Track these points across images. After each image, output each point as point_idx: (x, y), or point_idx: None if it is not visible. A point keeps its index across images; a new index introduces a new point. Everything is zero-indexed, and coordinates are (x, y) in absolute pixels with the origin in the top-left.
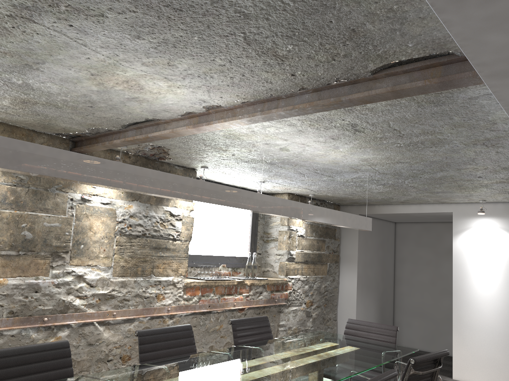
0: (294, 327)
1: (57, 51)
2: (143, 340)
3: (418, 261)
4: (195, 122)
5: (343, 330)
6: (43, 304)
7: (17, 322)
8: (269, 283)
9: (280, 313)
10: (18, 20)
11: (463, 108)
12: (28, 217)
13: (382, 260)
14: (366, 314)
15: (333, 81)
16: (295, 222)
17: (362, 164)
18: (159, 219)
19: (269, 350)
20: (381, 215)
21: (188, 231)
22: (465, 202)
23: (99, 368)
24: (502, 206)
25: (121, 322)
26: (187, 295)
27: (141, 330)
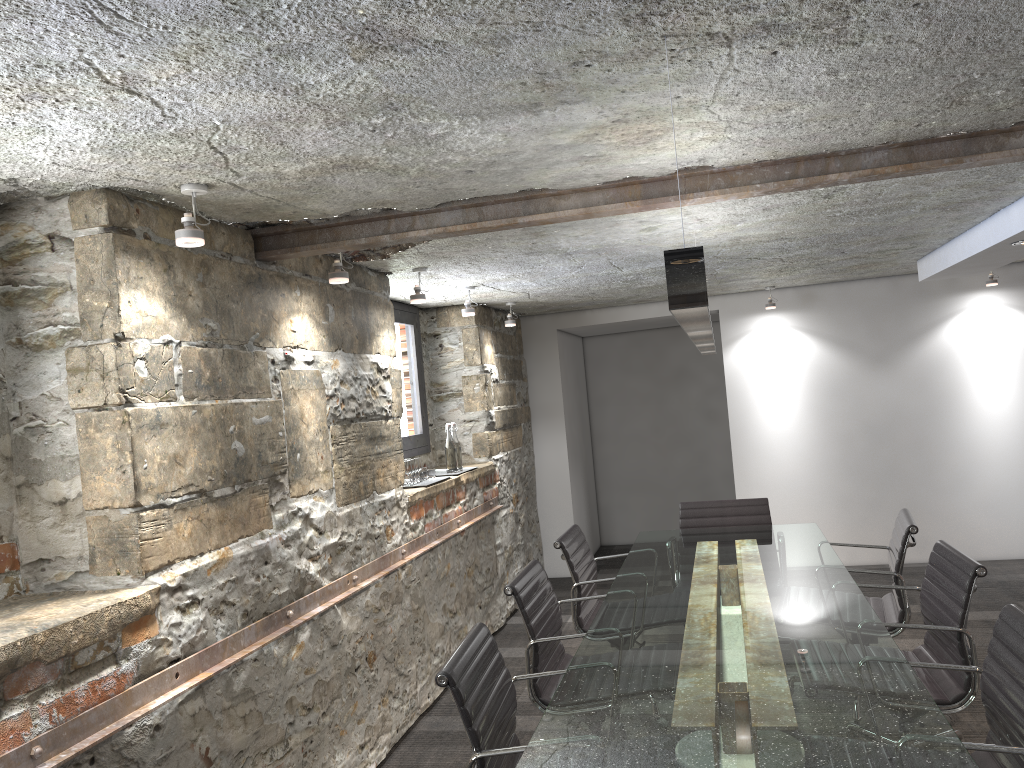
0: (508, 546)
1: (650, 86)
2: (523, 598)
3: (628, 398)
4: (633, 194)
5: (552, 535)
6: (277, 585)
7: (260, 630)
8: (481, 474)
9: (494, 525)
10: (709, 41)
11: (1018, 165)
12: (234, 410)
13: (580, 406)
14: (578, 501)
15: (949, 133)
16: (487, 357)
17: (716, 246)
18: (368, 380)
19: (671, 570)
20: (593, 326)
21: (398, 398)
22: (738, 291)
23: (350, 687)
24: (793, 293)
25: (357, 593)
26: (413, 521)
27: (513, 584)
